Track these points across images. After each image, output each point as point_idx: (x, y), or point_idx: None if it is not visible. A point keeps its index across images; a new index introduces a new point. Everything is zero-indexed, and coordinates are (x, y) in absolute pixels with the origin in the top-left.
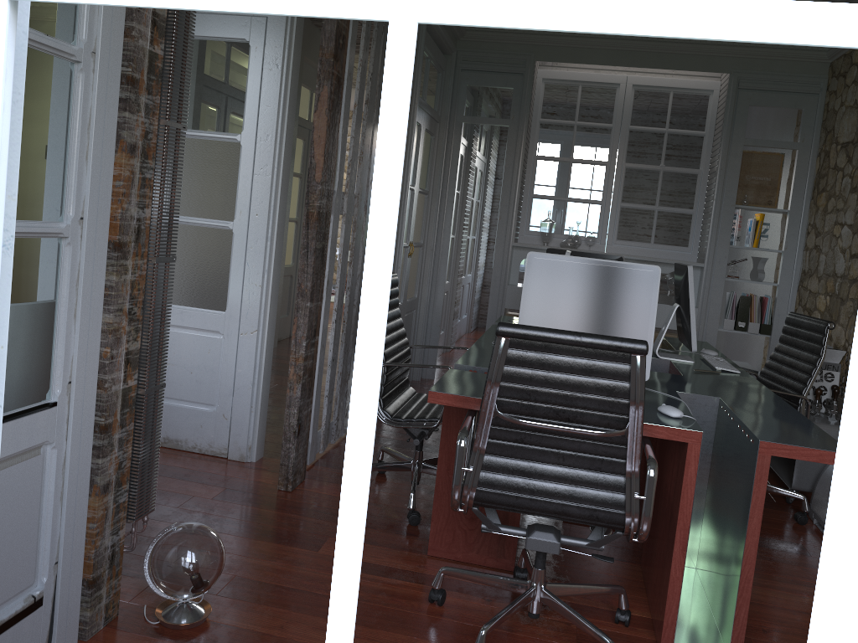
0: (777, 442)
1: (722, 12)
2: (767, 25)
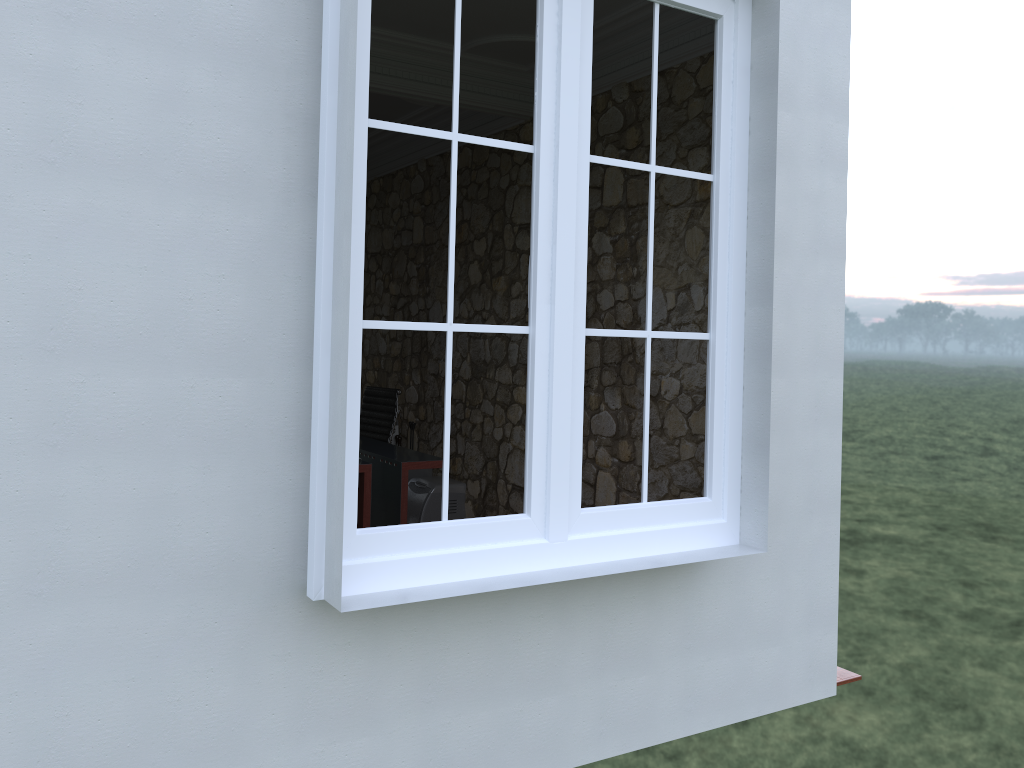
0: (411, 461)
1: (503, 328)
2: (510, 330)
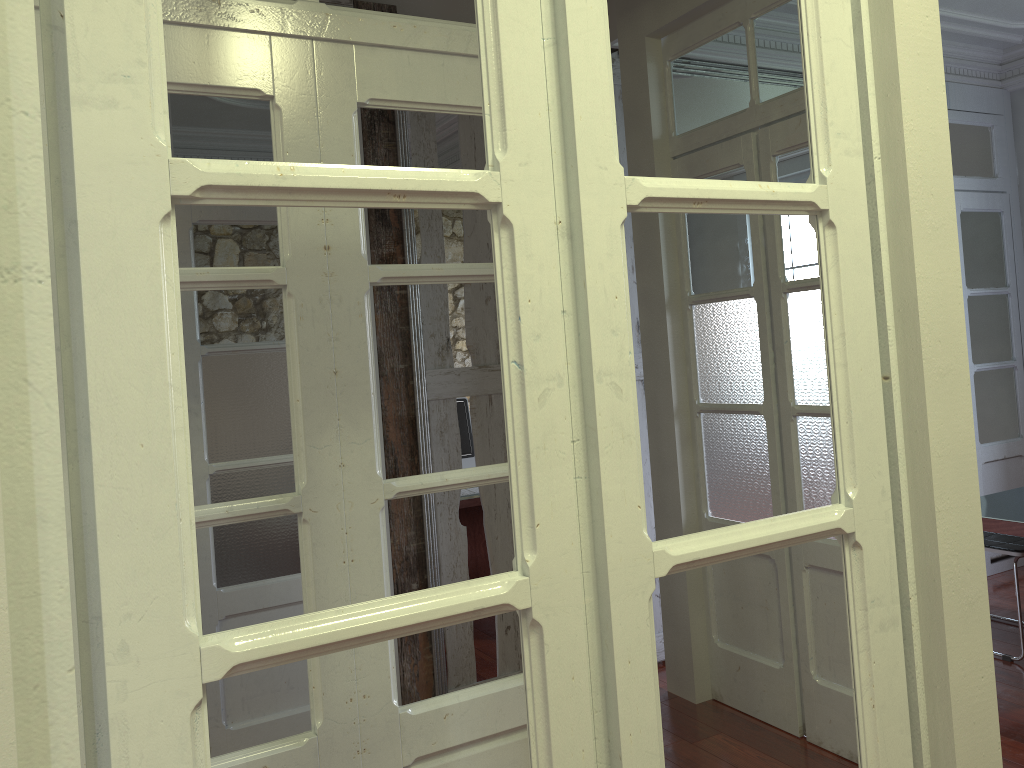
0: None
1: None
2: None
